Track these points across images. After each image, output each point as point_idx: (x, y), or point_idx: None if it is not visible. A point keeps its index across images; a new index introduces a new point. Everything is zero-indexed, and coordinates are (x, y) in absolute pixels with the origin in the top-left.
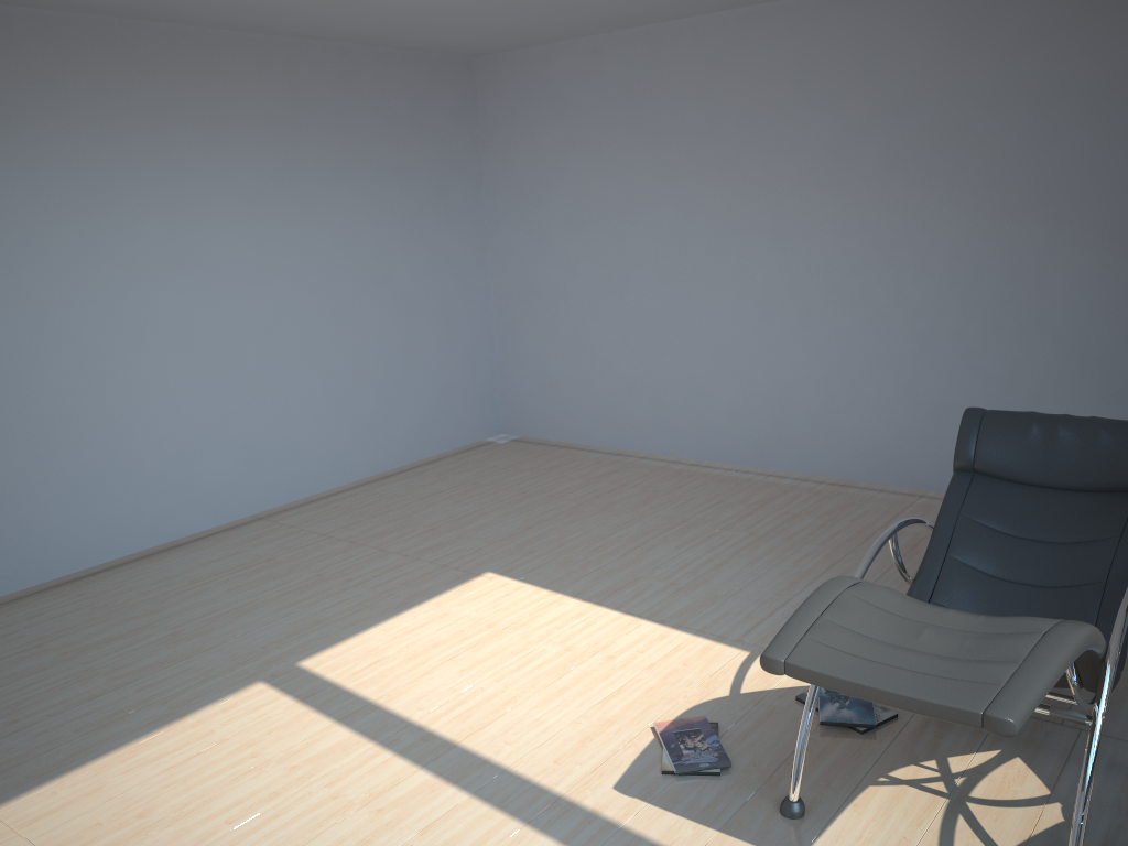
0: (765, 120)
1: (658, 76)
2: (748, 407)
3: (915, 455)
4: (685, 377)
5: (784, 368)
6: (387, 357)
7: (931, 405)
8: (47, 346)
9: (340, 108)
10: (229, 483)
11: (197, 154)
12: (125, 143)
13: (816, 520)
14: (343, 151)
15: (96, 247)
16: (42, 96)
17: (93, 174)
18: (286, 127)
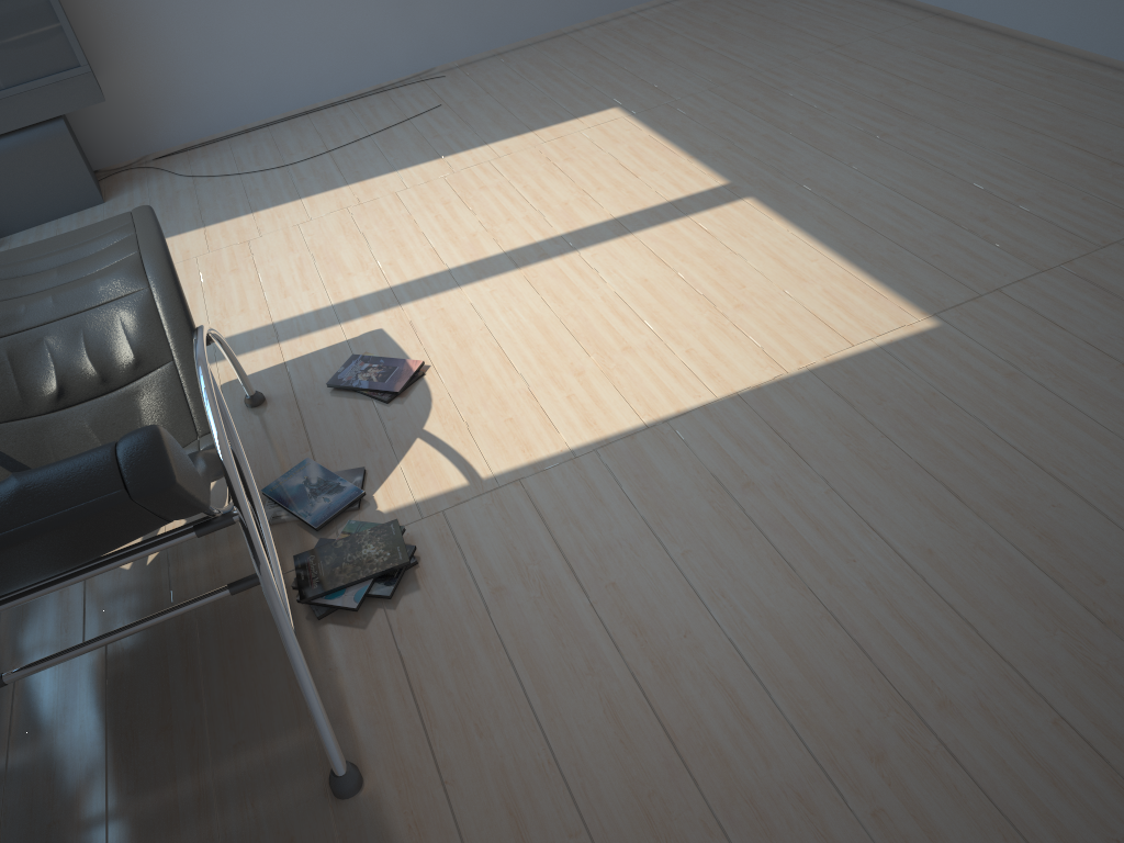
0: None
1: None
2: None
3: None
4: None
5: None
6: None
7: None
8: None
9: None
10: None
11: None
12: None
13: None
14: None
15: None
16: None
17: None
18: None
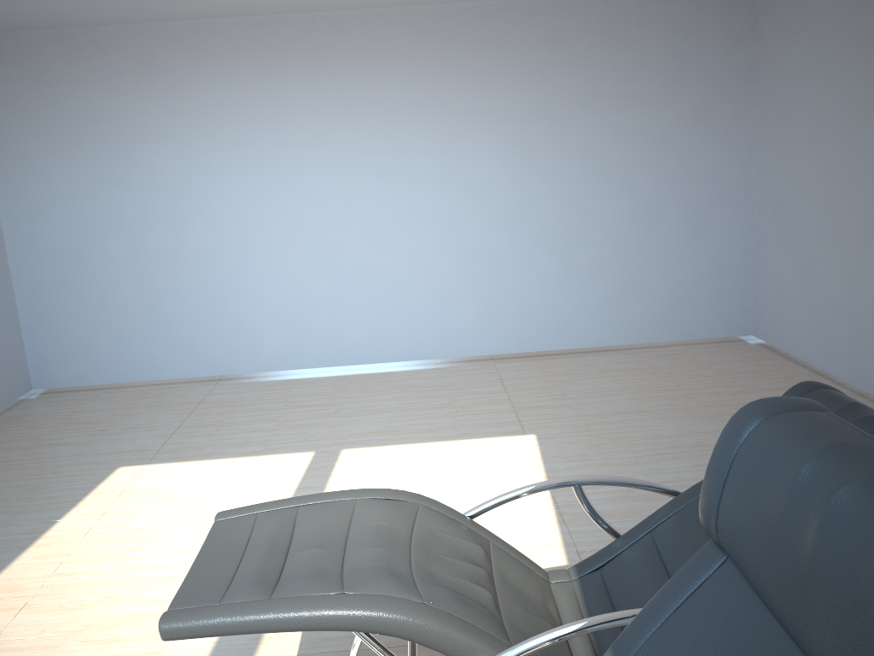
0: None
1: None
2: None
3: None
4: None
5: None
6: (623, 253)
7: None
8: (352, 223)
9: (597, 48)
10: (469, 329)
11: (465, 95)
12: (412, 91)
13: None
14: (595, 83)
15: (387, 161)
16: (361, 65)
17: (389, 113)
18: (543, 68)
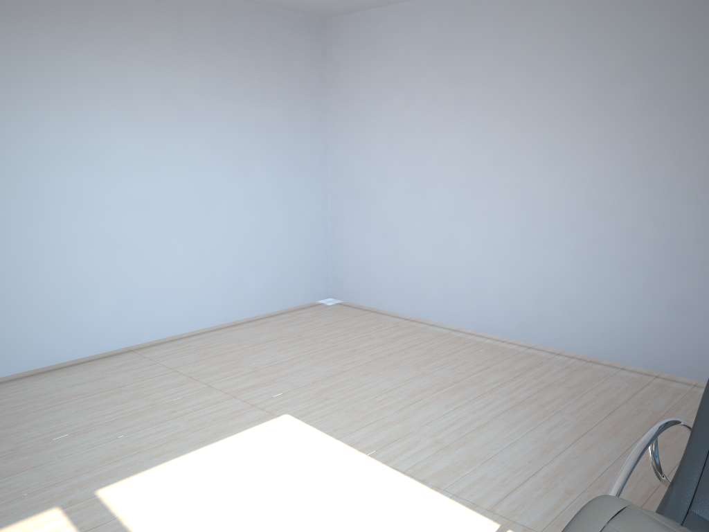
0: (543, 65)
1: (460, 31)
2: (516, 292)
3: (653, 342)
4: (468, 265)
5: (547, 263)
6: (242, 235)
7: (670, 302)
8: None
9: (218, 45)
10: (107, 322)
11: (97, 68)
12: (36, 54)
13: (567, 391)
14: (217, 77)
15: (6, 132)
16: None
17: (7, 75)
18: (173, 55)
